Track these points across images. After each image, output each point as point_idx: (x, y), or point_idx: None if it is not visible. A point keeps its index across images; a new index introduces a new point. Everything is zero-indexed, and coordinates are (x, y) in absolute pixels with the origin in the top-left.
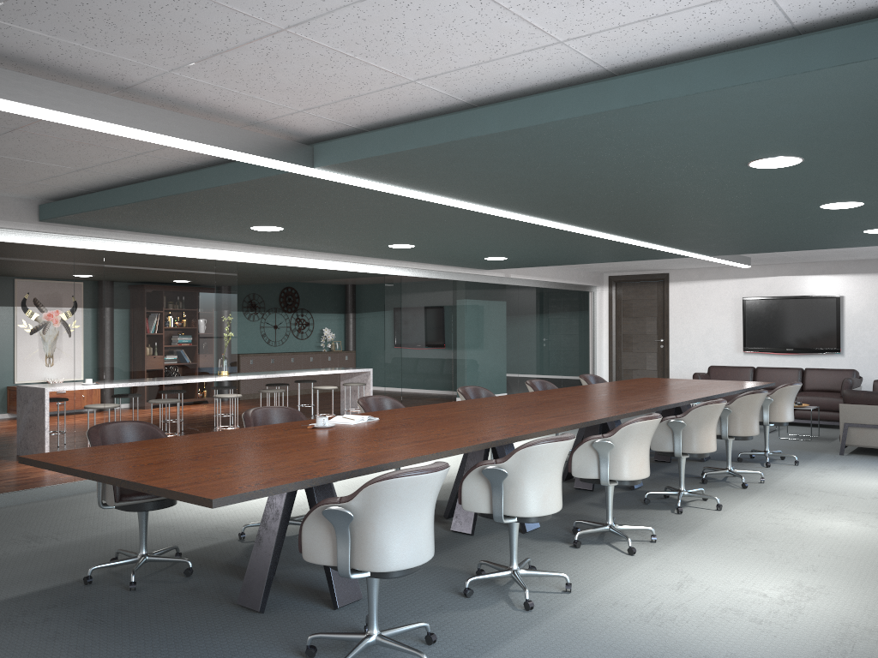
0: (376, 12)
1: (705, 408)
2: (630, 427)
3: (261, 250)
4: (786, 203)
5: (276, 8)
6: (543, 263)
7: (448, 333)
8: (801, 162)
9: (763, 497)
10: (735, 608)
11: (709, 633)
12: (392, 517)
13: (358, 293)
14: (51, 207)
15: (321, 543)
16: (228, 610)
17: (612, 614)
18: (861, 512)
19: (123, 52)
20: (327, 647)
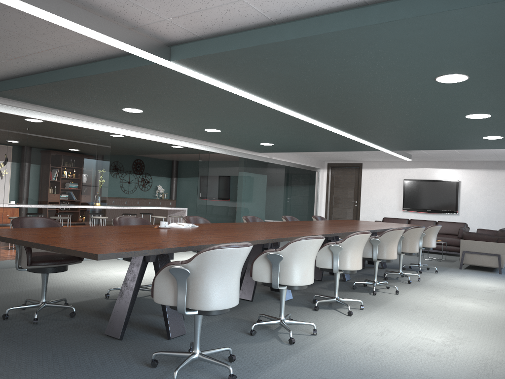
0: None
1: (392, 232)
2: (353, 238)
3: (127, 127)
4: (447, 112)
5: None
6: (293, 149)
7: (235, 188)
8: (467, 79)
9: (421, 288)
10: (417, 347)
11: (404, 361)
12: (215, 275)
13: (180, 166)
14: None
15: (167, 291)
16: (98, 337)
17: (343, 348)
18: (478, 299)
19: None
20: (165, 361)
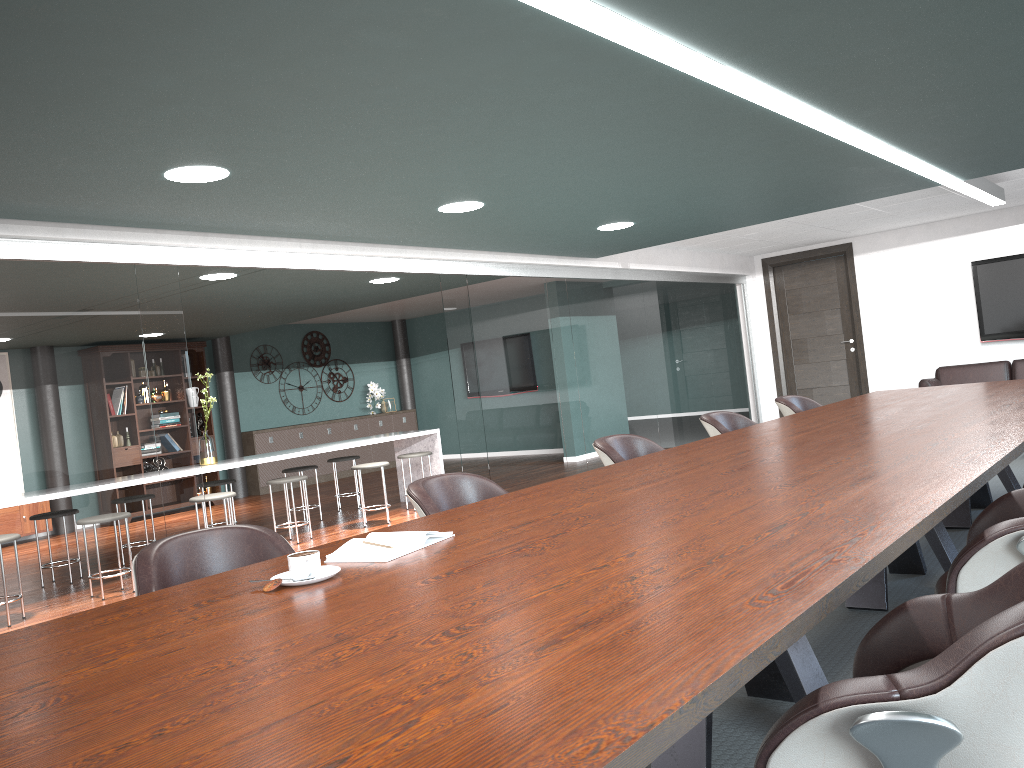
0: None
1: None
2: None
3: (220, 242)
4: None
5: None
6: (686, 231)
7: (549, 360)
8: None
9: None
10: None
11: None
12: None
13: (411, 330)
14: None
15: None
16: None
17: None
18: None
19: None
20: None
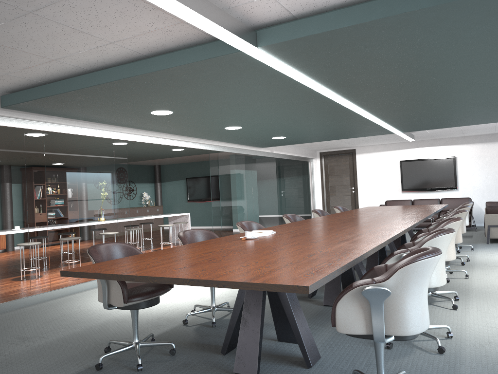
0: None
1: (459, 215)
2: (449, 226)
3: (142, 133)
4: None
5: None
6: (301, 141)
7: (243, 187)
8: None
9: (480, 269)
10: None
11: None
12: (416, 291)
13: (162, 170)
14: (12, 97)
15: (355, 317)
16: None
17: None
18: None
19: None
20: None
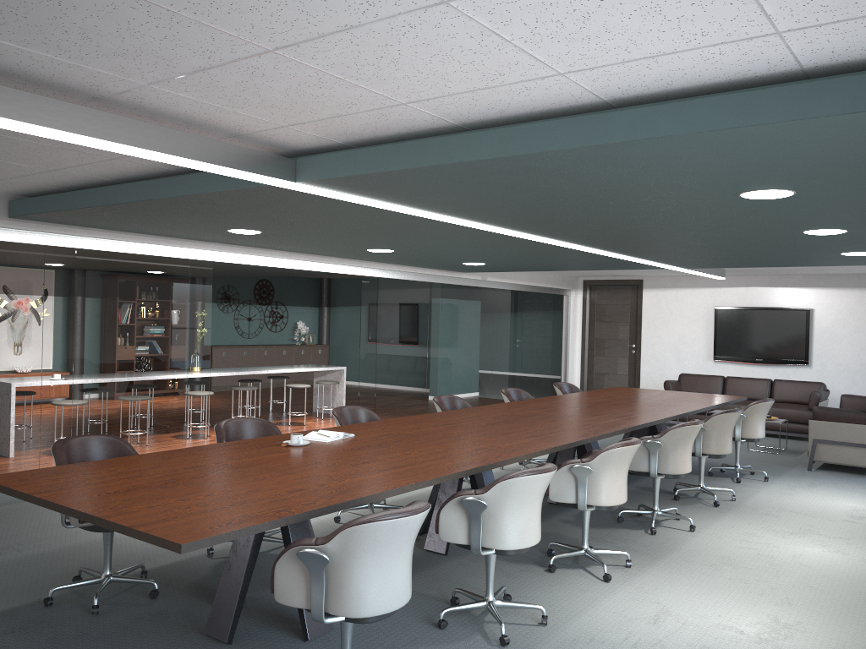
0: (371, 38)
1: (682, 429)
2: (610, 453)
3: (238, 250)
4: (770, 228)
5: (264, 31)
6: (520, 269)
7: (424, 335)
8: (792, 195)
9: (735, 517)
10: (712, 647)
11: None
12: (369, 561)
13: (334, 287)
14: (22, 204)
15: (295, 585)
16: (194, 640)
17: None
18: (832, 537)
19: (98, 65)
20: None
